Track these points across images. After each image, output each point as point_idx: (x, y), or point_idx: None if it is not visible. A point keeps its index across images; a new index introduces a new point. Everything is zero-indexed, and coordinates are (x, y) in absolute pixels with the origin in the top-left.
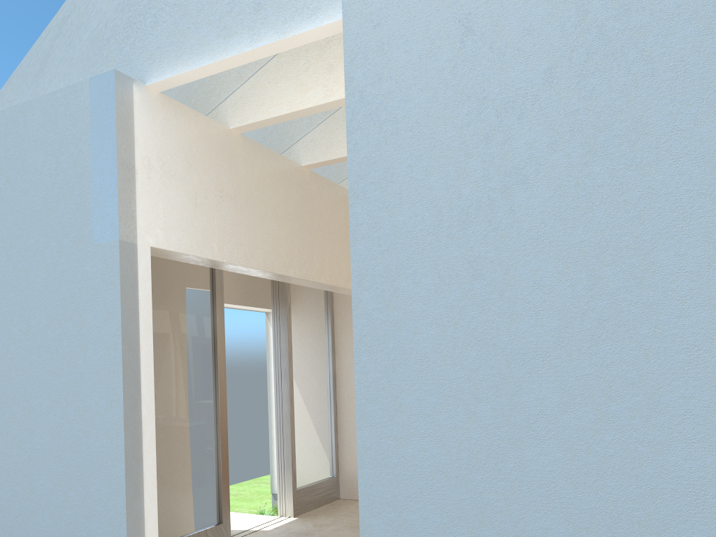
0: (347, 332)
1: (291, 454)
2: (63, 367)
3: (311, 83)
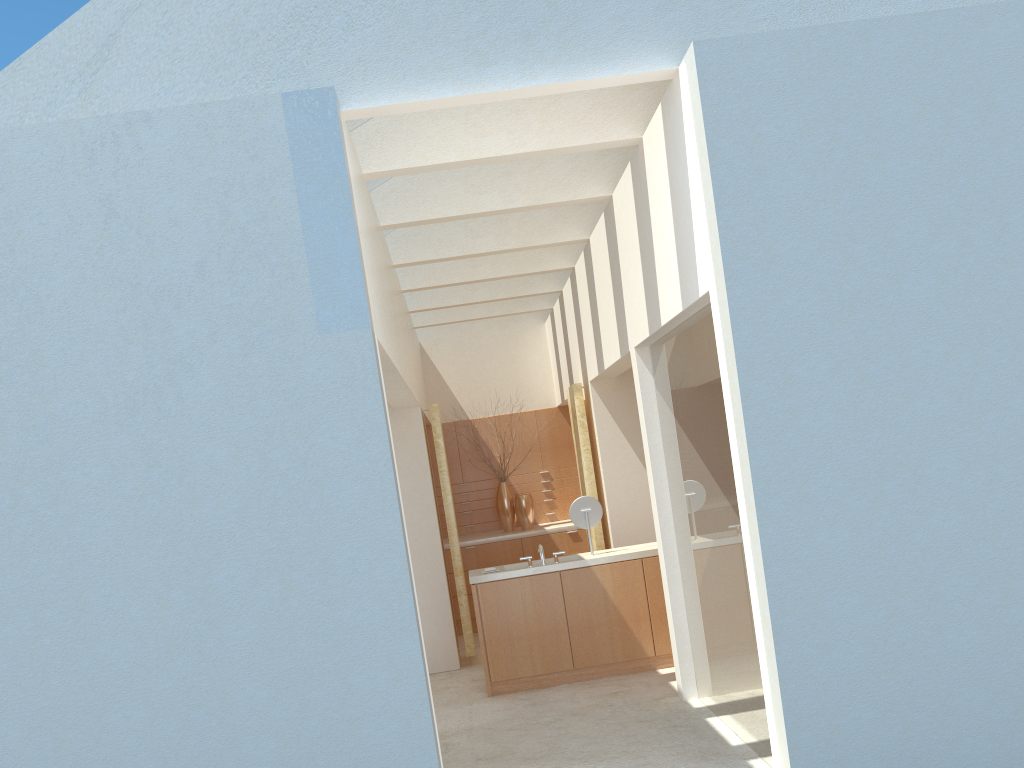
0: None
1: None
2: (277, 517)
3: (490, 126)
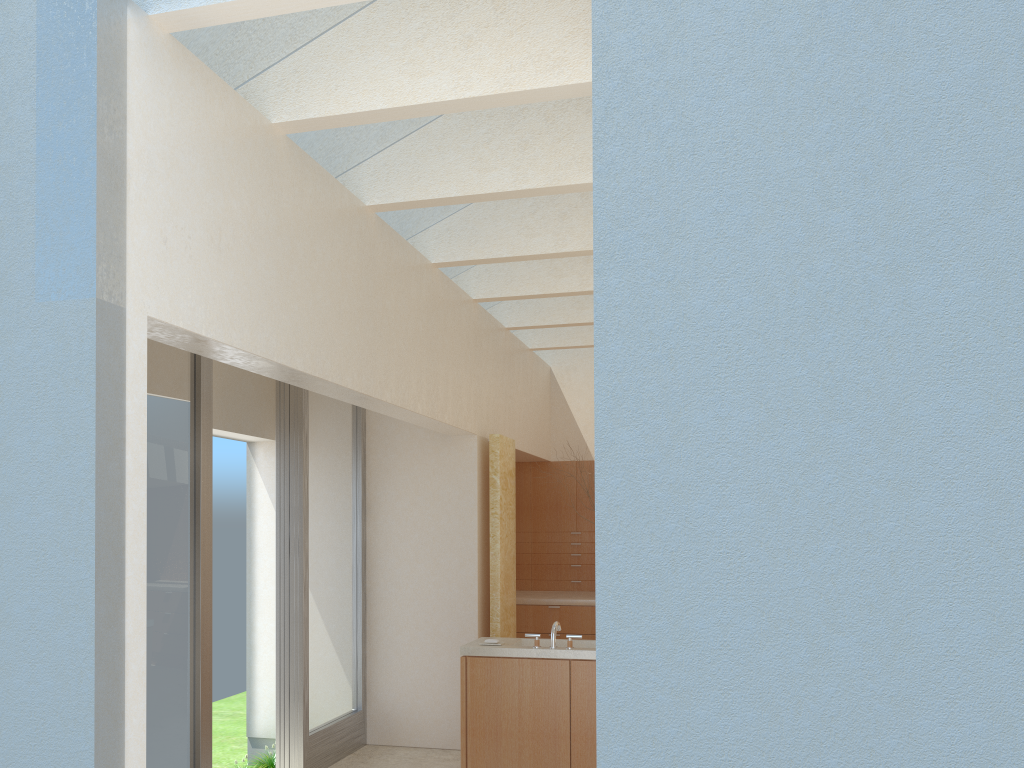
0: (387, 480)
1: (302, 677)
2: None
3: (431, 63)
